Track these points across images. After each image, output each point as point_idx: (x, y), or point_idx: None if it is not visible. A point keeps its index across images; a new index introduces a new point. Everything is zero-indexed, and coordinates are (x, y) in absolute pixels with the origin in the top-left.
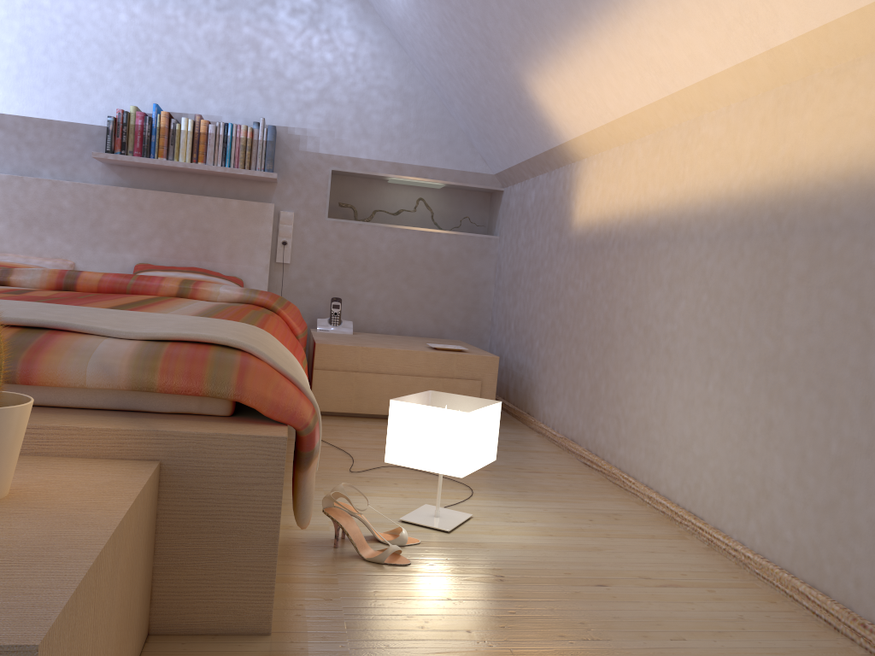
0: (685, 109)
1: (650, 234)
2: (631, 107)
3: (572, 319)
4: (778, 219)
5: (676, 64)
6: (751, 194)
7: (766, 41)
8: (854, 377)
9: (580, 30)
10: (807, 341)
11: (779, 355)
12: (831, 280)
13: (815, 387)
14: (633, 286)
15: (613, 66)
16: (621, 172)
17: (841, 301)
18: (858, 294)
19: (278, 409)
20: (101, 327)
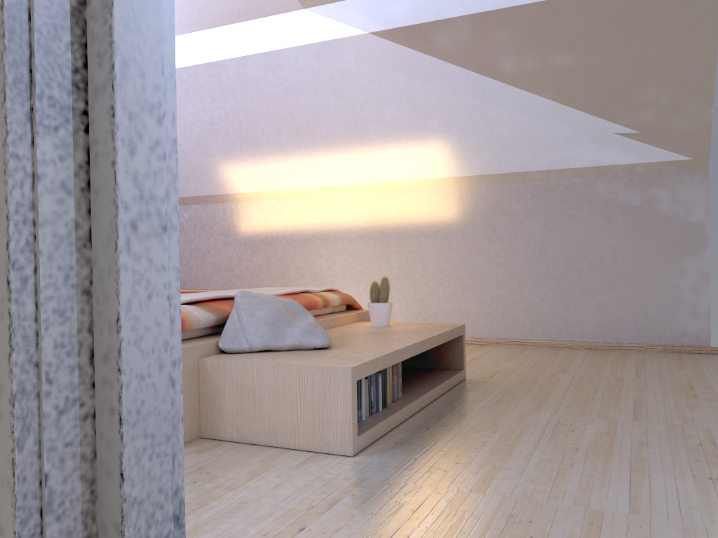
0: (327, 192)
1: (310, 237)
2: (296, 187)
3: (249, 276)
4: (383, 234)
5: (332, 178)
6: (369, 225)
7: (377, 180)
8: (421, 277)
9: (282, 157)
10: (402, 269)
11: (391, 275)
12: (408, 251)
13: (408, 282)
14: (302, 258)
15: (295, 172)
16: (281, 211)
17: (413, 257)
18: (418, 255)
19: (359, 305)
20: (313, 289)
